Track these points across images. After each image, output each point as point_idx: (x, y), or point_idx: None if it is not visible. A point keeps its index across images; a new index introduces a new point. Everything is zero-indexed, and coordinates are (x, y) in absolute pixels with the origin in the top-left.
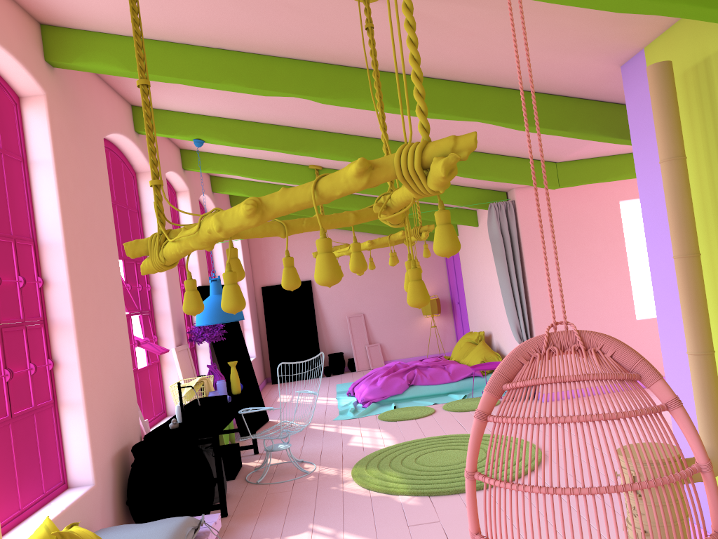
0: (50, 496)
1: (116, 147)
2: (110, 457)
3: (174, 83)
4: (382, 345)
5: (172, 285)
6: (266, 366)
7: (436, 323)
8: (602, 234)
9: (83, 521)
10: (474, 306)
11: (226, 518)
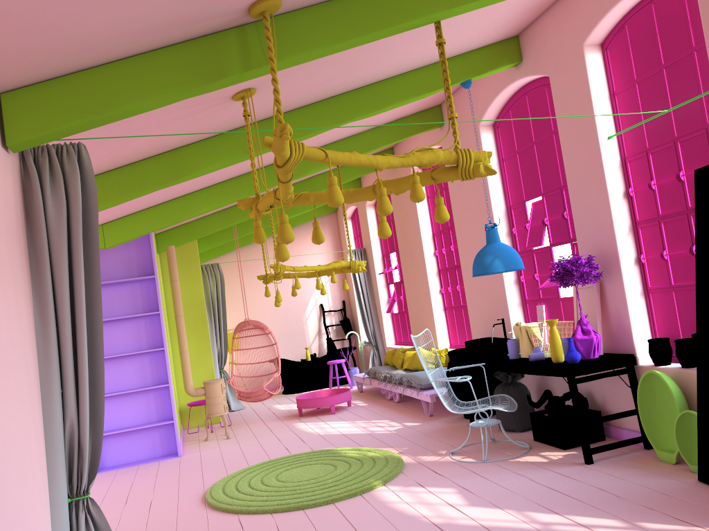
0: None
1: (532, 81)
2: None
3: None
4: None
5: (581, 206)
6: None
7: None
8: None
9: None
10: None
11: (468, 425)
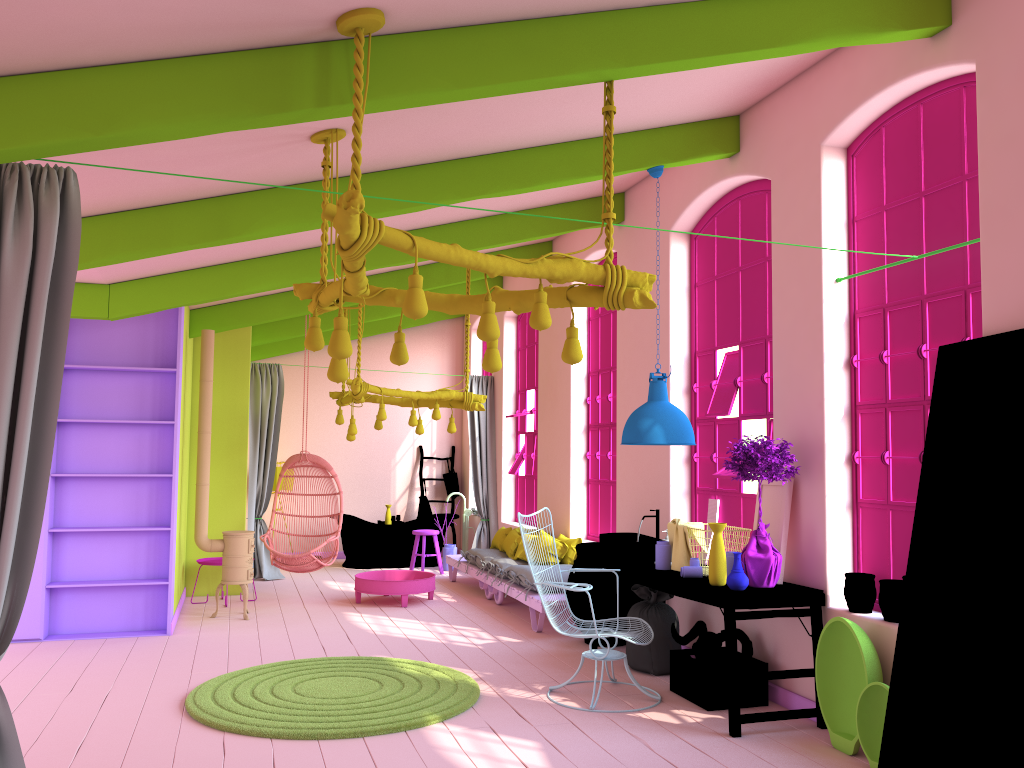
0: None
1: (750, 183)
2: None
3: None
4: None
5: (787, 369)
6: None
7: None
8: None
9: None
10: None
11: None
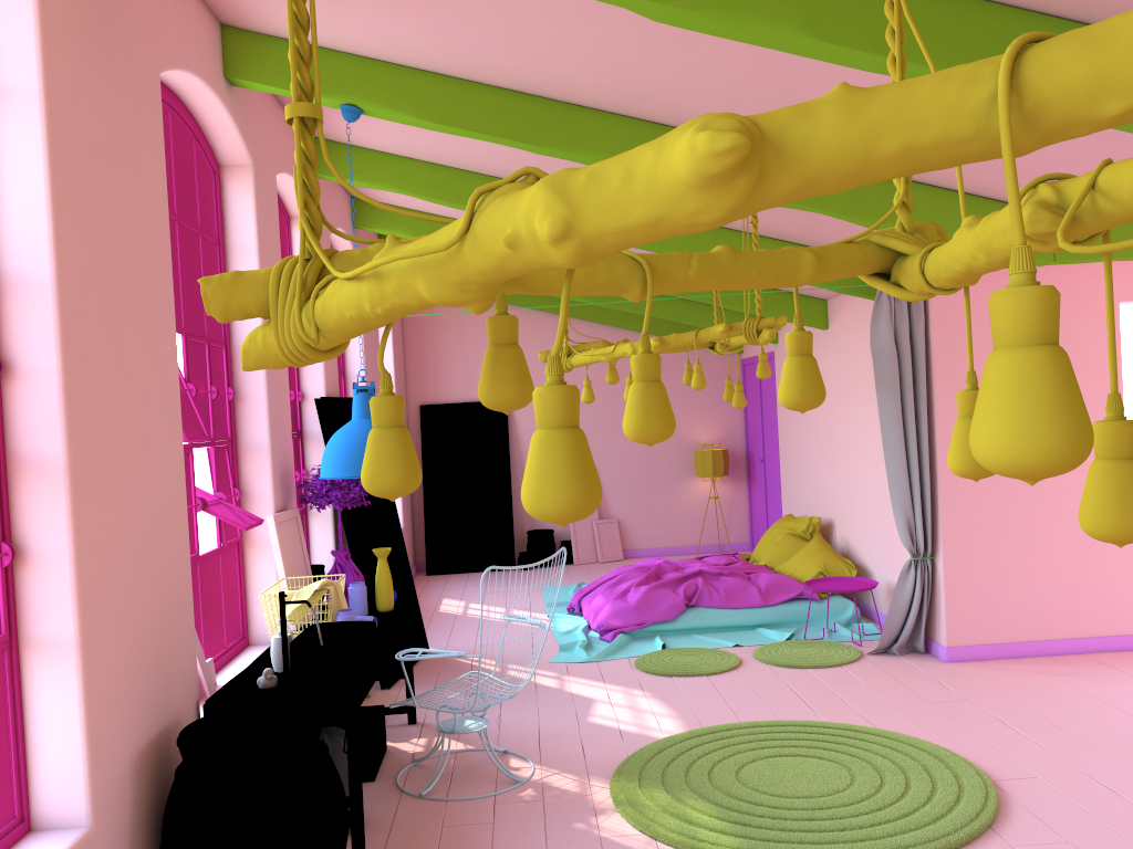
0: None
1: (185, 107)
2: (130, 758)
3: None
4: (621, 522)
5: (275, 392)
6: (418, 543)
7: (717, 491)
8: (1082, 362)
9: None
10: (798, 470)
11: None
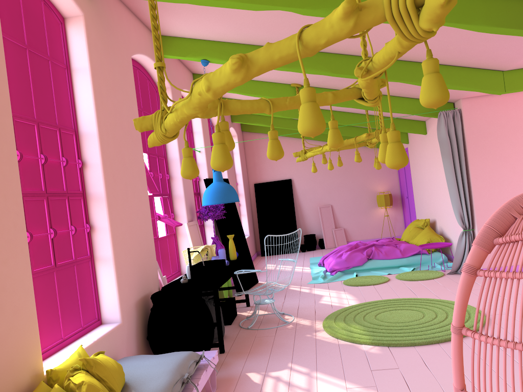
0: (87, 329)
1: (143, 67)
2: (134, 302)
3: (184, 11)
4: (345, 229)
5: None
6: (257, 243)
7: (388, 213)
8: None
9: (111, 350)
10: (420, 199)
11: (223, 354)
